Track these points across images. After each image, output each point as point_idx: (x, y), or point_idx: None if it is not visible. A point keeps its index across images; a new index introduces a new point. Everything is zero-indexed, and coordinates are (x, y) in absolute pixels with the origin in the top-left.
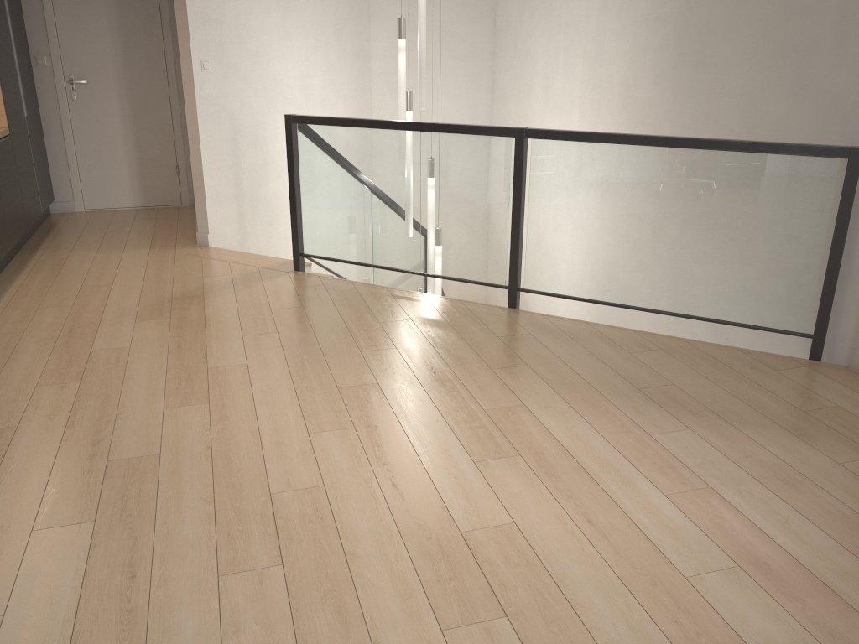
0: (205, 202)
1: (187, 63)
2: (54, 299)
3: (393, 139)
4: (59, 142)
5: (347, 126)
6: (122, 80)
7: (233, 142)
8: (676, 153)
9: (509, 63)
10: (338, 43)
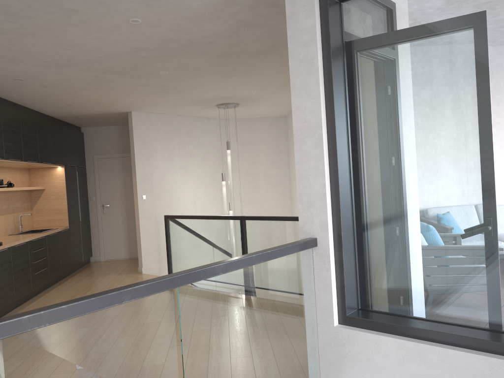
0: (141, 253)
1: (136, 196)
2: (65, 293)
3: (200, 223)
4: (96, 231)
5: (184, 218)
6: (123, 204)
7: (156, 227)
8: (294, 223)
9: (293, 186)
10: (212, 183)
